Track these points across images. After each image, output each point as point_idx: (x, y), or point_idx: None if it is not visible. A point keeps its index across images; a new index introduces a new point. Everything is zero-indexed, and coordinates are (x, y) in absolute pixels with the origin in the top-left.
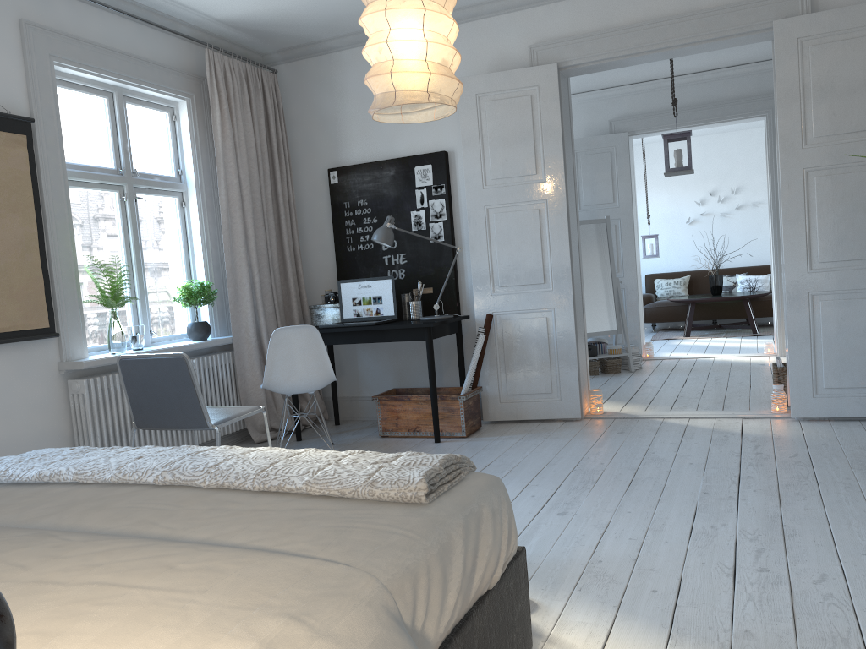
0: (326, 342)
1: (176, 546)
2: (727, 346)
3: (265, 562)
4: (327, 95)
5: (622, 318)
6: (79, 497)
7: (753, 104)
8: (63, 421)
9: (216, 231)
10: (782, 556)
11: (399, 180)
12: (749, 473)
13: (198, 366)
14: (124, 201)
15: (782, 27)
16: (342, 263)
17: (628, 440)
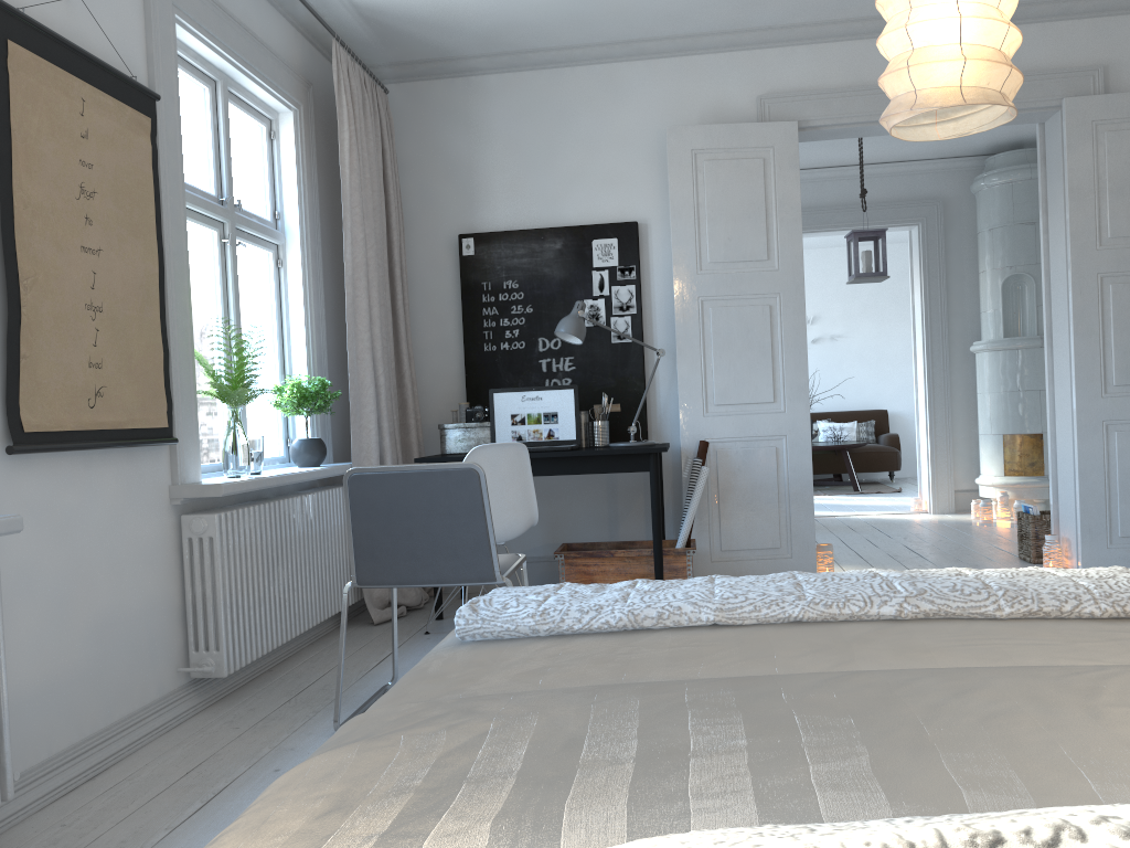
0: None
1: None
2: (846, 503)
3: None
4: (460, 132)
5: None
6: (805, 640)
7: (904, 210)
8: (173, 582)
9: (320, 307)
10: None
11: (568, 256)
12: None
13: (317, 504)
14: (224, 246)
15: (1075, 106)
16: (474, 367)
17: None
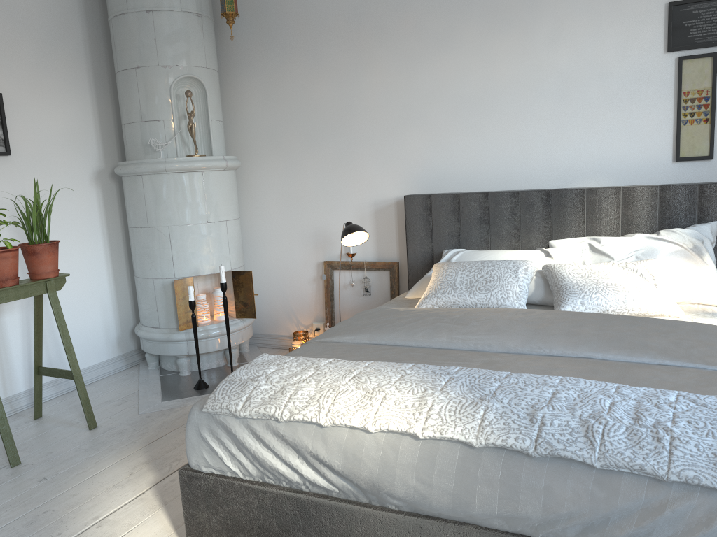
0: None
1: (389, 327)
2: None
3: (348, 331)
4: None
5: None
6: (524, 372)
7: None
8: None
9: None
10: None
11: None
12: None
13: None
14: None
15: None
16: None
17: None
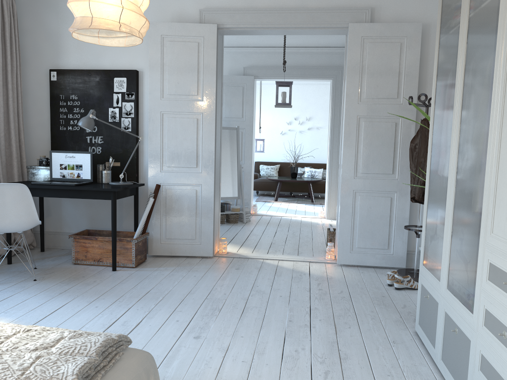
0: (36, 194)
1: None
2: (298, 209)
3: None
4: (53, 16)
5: (241, 189)
6: None
7: (325, 71)
8: None
9: None
10: (341, 377)
11: (102, 85)
12: (316, 305)
13: None
14: None
15: (354, 28)
16: (55, 137)
17: (242, 275)
